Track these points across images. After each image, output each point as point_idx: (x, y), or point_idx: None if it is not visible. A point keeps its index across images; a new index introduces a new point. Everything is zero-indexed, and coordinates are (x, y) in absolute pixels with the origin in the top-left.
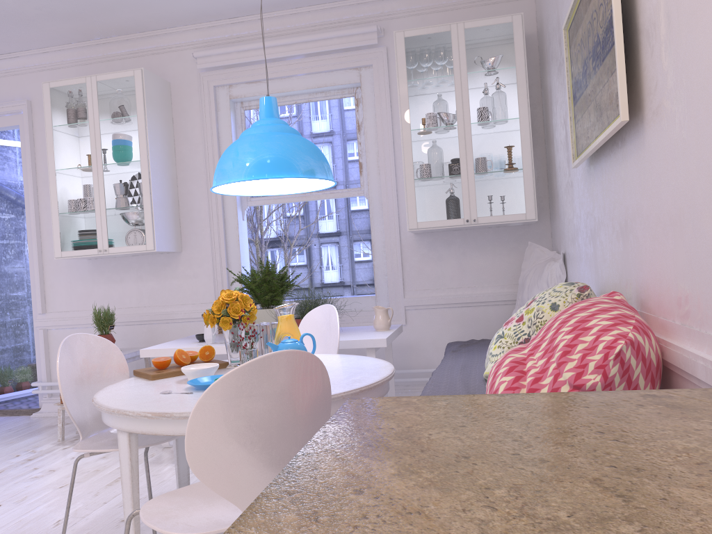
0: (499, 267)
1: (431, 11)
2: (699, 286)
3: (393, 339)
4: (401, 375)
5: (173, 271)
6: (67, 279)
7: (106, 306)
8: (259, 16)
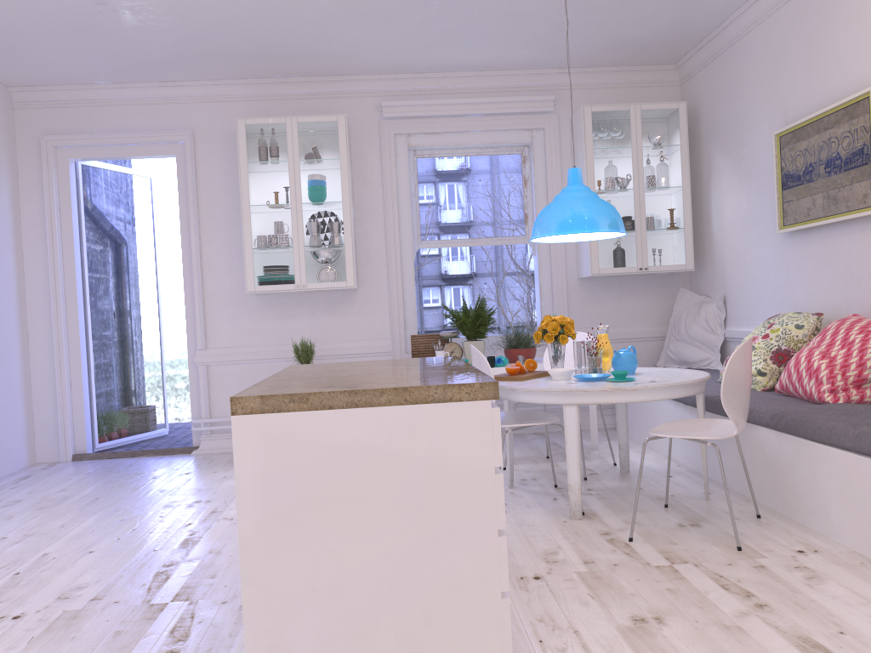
0: (648, 309)
1: (597, 87)
2: None
3: None
4: None
5: (348, 308)
6: (232, 314)
7: (275, 341)
8: (444, 74)
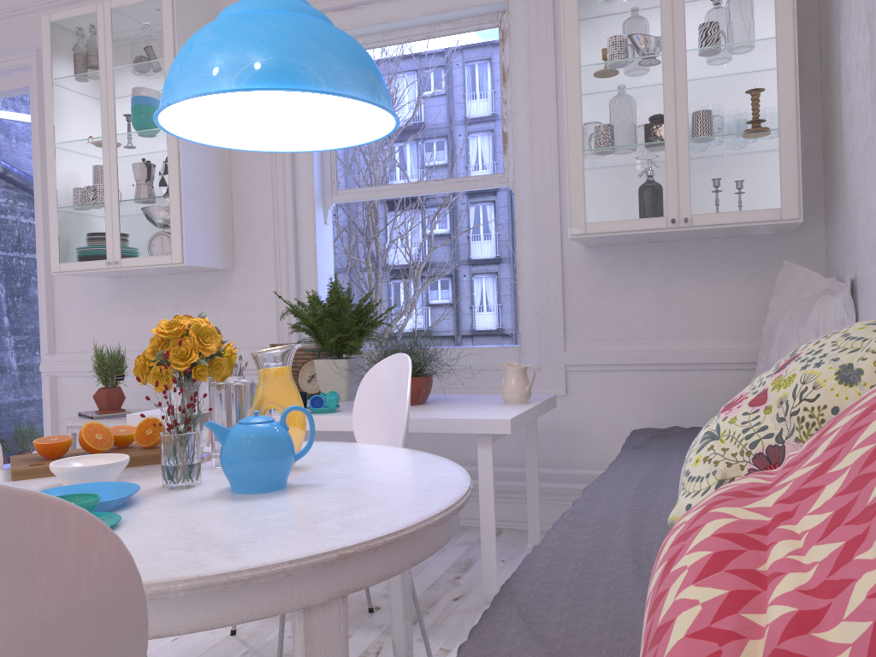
0: (729, 305)
1: None
2: None
3: (529, 420)
4: (556, 476)
5: (221, 298)
6: (83, 305)
7: (131, 346)
8: None
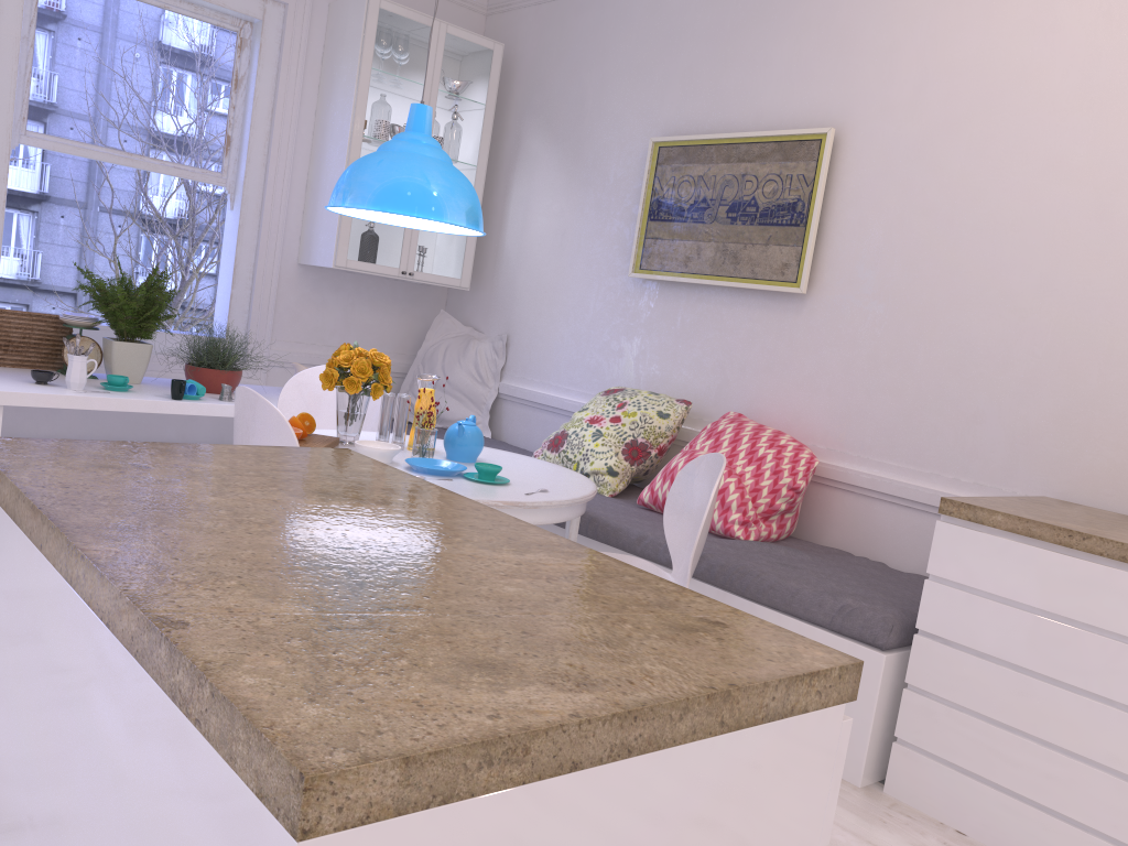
0: (387, 329)
1: None
2: (867, 429)
3: None
4: None
5: None
6: None
7: None
8: None
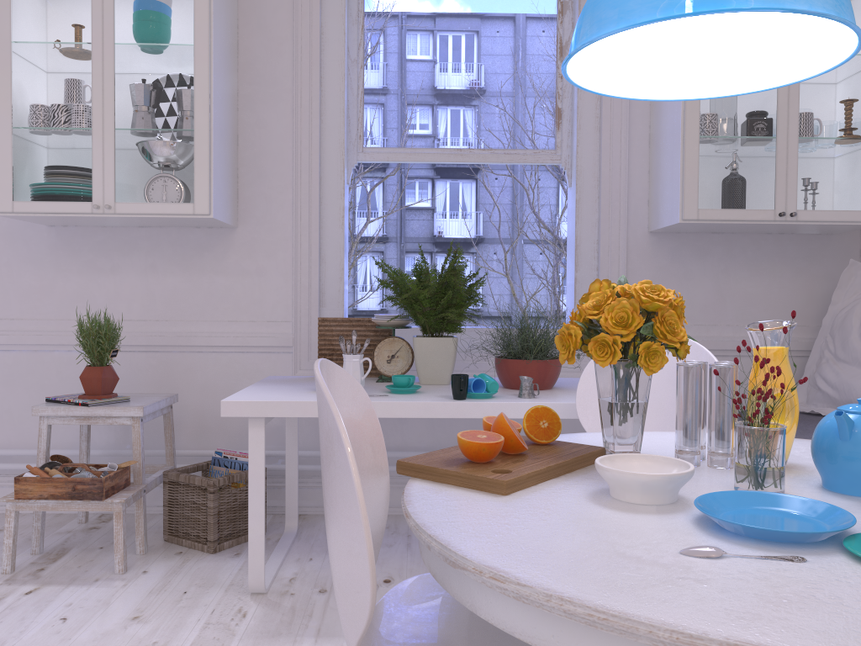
0: (777, 297)
1: None
2: None
3: None
4: None
5: (218, 261)
6: (3, 259)
7: (79, 314)
8: None
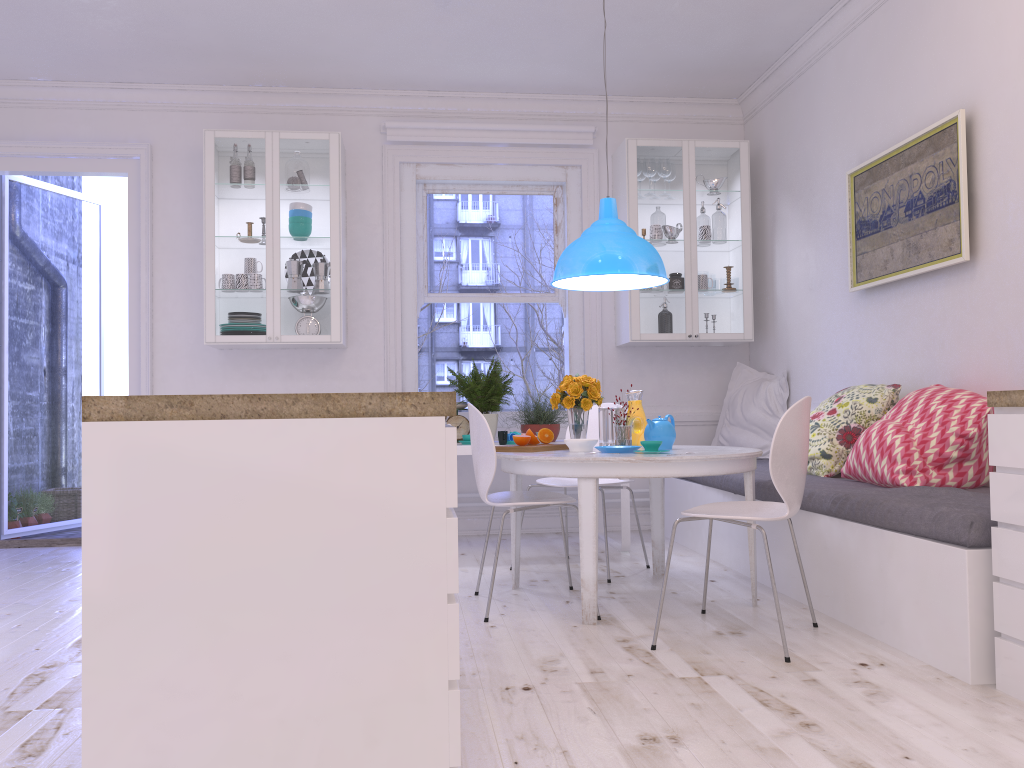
0: (699, 387)
1: (645, 120)
2: None
3: None
4: None
5: (334, 370)
6: (188, 372)
7: None
8: (464, 94)
